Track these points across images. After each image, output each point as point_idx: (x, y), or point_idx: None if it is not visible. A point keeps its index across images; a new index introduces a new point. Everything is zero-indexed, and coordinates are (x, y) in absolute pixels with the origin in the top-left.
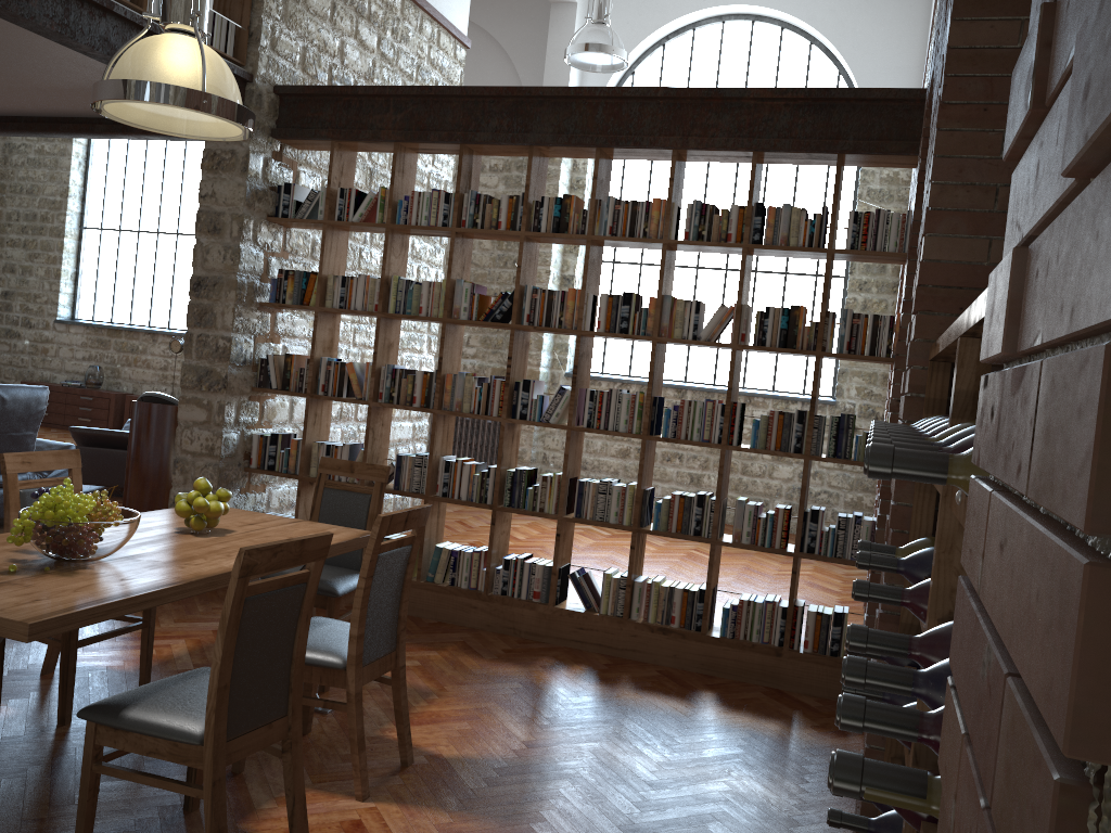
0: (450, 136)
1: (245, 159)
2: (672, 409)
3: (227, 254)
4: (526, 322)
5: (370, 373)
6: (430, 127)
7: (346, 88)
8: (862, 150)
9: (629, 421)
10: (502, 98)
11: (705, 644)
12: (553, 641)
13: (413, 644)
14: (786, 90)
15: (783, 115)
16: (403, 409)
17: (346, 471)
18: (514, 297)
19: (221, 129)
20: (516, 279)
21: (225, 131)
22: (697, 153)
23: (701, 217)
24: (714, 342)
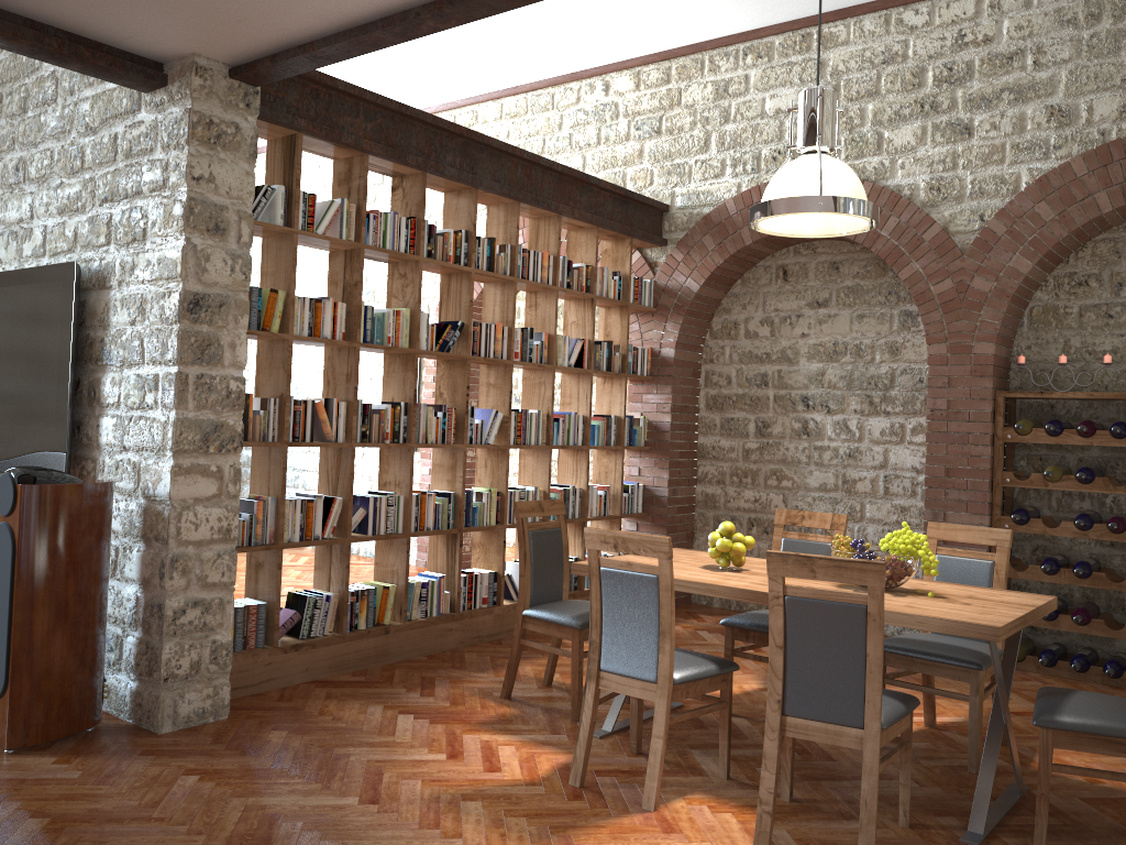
0: (426, 163)
1: (256, 141)
2: (561, 422)
3: (236, 265)
4: (471, 353)
5: (345, 411)
6: (397, 146)
7: (326, 77)
8: (646, 238)
9: (535, 435)
10: (456, 136)
11: (584, 597)
12: (505, 635)
13: (498, 669)
14: (616, 187)
15: (609, 203)
16: (385, 447)
17: (539, 511)
18: (469, 330)
19: (767, 223)
20: (470, 313)
21: (769, 226)
22: (562, 219)
23: (569, 271)
24: (583, 368)
